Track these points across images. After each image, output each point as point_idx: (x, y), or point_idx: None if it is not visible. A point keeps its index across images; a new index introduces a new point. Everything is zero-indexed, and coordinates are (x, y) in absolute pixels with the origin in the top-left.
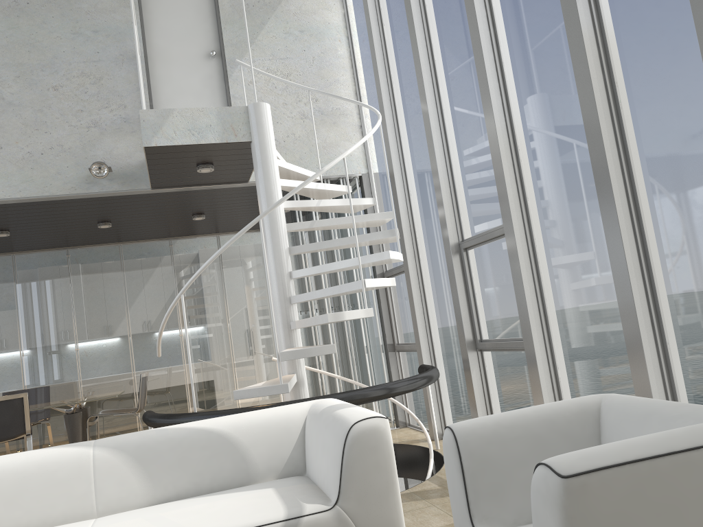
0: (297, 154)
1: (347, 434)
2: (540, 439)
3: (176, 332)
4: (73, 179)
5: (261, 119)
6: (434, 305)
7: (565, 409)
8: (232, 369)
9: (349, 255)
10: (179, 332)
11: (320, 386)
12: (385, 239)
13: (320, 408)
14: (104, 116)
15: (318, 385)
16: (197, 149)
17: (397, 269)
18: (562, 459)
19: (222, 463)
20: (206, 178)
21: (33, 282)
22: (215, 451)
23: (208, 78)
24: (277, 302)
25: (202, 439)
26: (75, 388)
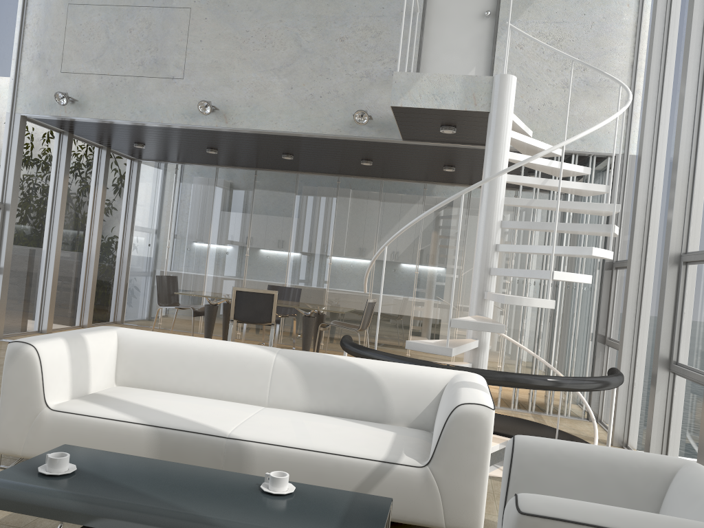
0: (549, 124)
1: (451, 410)
2: (595, 479)
3: (412, 269)
4: (340, 122)
5: (503, 91)
6: (647, 310)
7: (635, 461)
8: (455, 315)
9: (580, 236)
10: (415, 269)
11: (516, 356)
12: (600, 233)
13: (456, 380)
14: (376, 68)
15: (515, 355)
16: (438, 113)
17: (625, 262)
18: (531, 498)
19: (365, 398)
20: (451, 138)
21: (308, 199)
22: (362, 387)
23: (477, 38)
24: (477, 270)
25: (355, 374)
26: (322, 296)
